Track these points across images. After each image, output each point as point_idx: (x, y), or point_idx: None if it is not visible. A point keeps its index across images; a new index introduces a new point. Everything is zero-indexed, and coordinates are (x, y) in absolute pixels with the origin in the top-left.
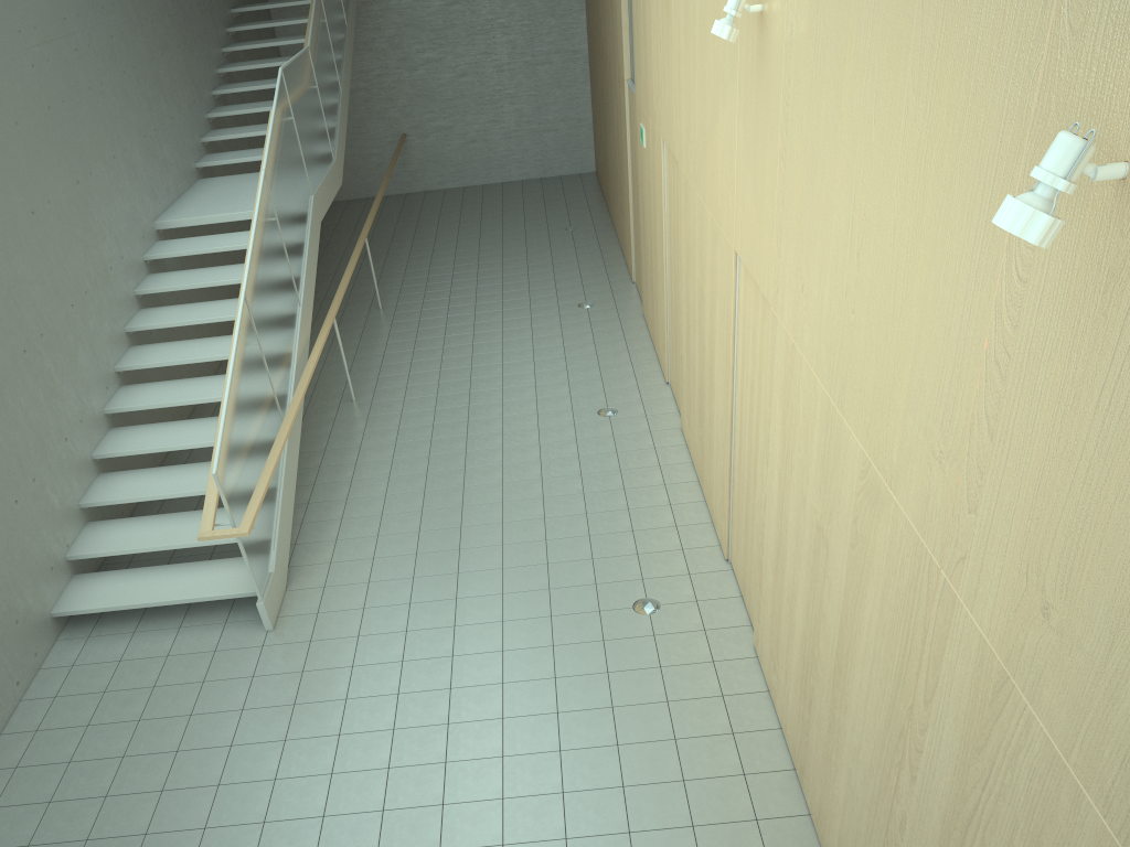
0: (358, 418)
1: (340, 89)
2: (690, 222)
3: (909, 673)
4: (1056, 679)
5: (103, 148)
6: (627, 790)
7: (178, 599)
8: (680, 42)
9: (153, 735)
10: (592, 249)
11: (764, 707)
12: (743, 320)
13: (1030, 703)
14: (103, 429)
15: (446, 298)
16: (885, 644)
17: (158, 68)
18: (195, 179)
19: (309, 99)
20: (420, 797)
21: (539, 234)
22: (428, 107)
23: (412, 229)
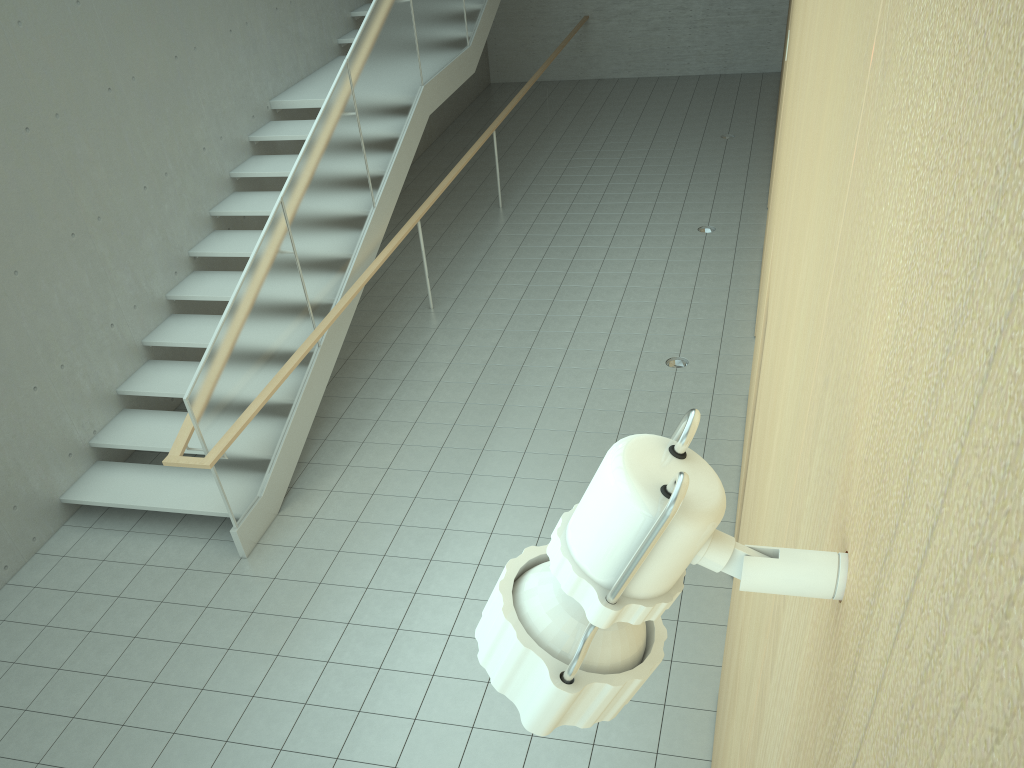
0: (426, 329)
1: None
2: (777, 167)
3: None
4: None
5: (217, 21)
6: None
7: (169, 507)
8: None
9: (94, 651)
10: (739, 163)
11: None
12: None
13: None
14: (162, 315)
15: (568, 203)
16: None
17: None
18: (335, 55)
19: None
20: None
21: (691, 139)
22: None
23: (567, 121)
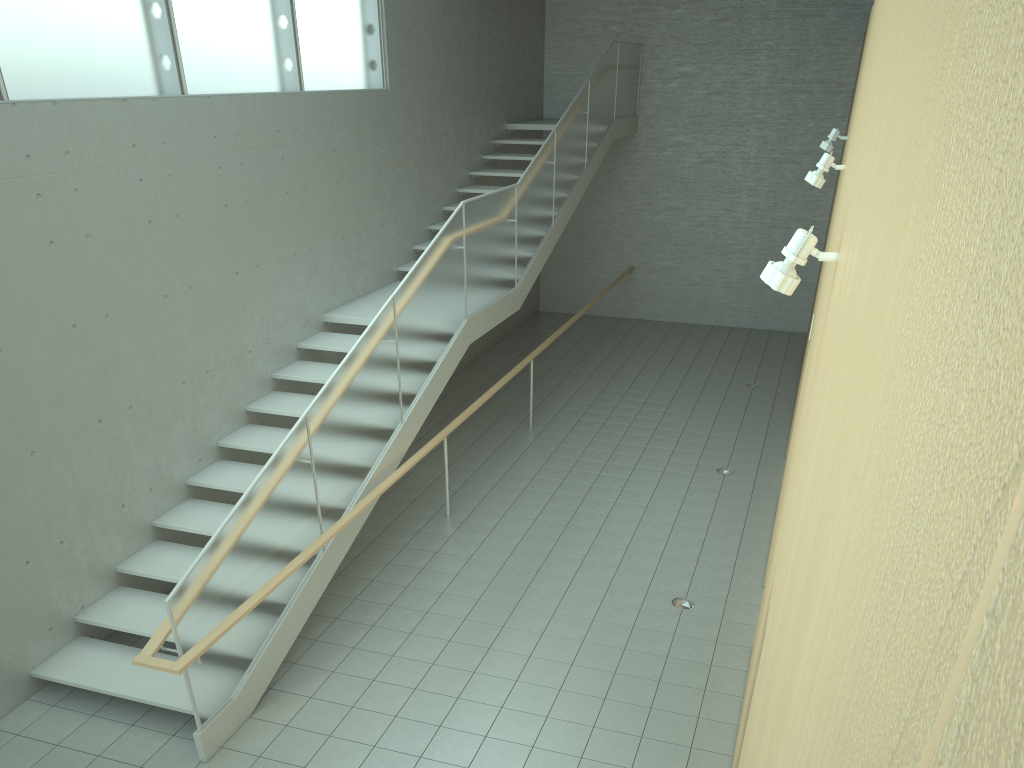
0: (439, 536)
1: (552, 224)
2: (792, 448)
3: None
4: None
5: (283, 245)
6: None
7: (138, 697)
8: None
9: None
10: (762, 412)
11: None
12: None
13: None
14: (178, 498)
15: (595, 429)
16: None
17: (382, 182)
18: (393, 280)
19: (498, 231)
20: None
21: (719, 384)
22: (660, 247)
23: (605, 353)
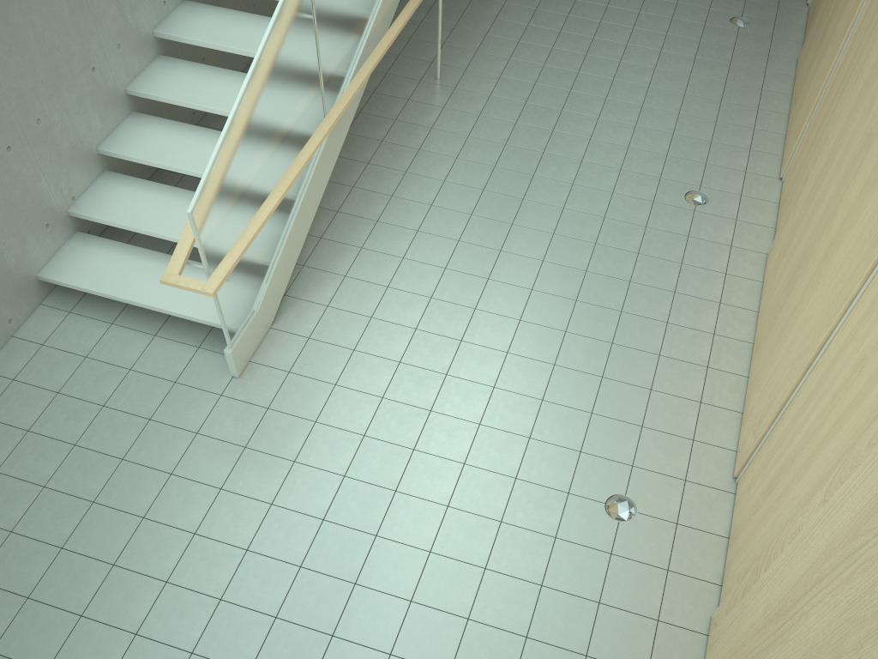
0: (432, 106)
1: None
2: None
3: None
4: None
5: None
6: None
7: (157, 307)
8: None
9: (80, 470)
10: None
11: None
12: None
13: None
14: (148, 56)
15: None
16: None
17: None
18: None
19: None
20: None
21: None
22: None
23: None
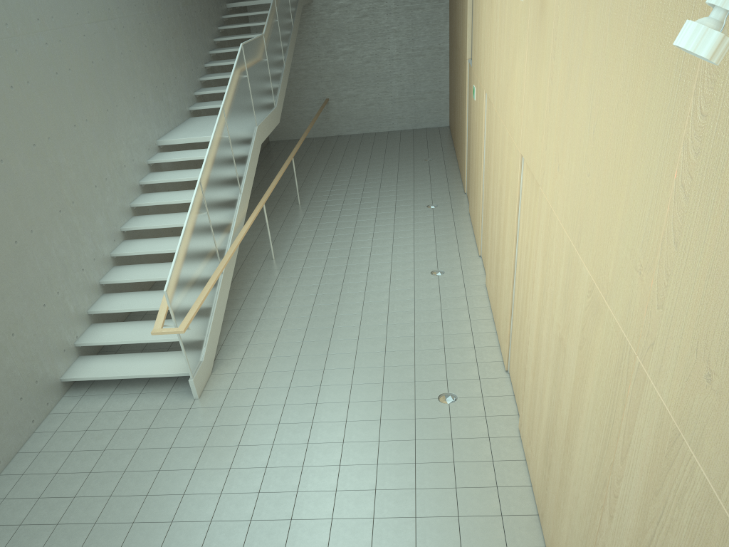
0: (274, 270)
1: (284, 64)
2: (496, 142)
3: (612, 438)
4: (715, 432)
5: (126, 91)
6: (418, 519)
7: (140, 374)
8: (497, 21)
9: (111, 460)
10: (440, 172)
11: (521, 470)
12: (523, 201)
13: (694, 453)
14: (109, 266)
15: (342, 199)
16: (597, 418)
17: (169, 46)
18: (188, 117)
19: (260, 66)
20: (277, 514)
21: (407, 162)
22: (344, 82)
23: (326, 158)
